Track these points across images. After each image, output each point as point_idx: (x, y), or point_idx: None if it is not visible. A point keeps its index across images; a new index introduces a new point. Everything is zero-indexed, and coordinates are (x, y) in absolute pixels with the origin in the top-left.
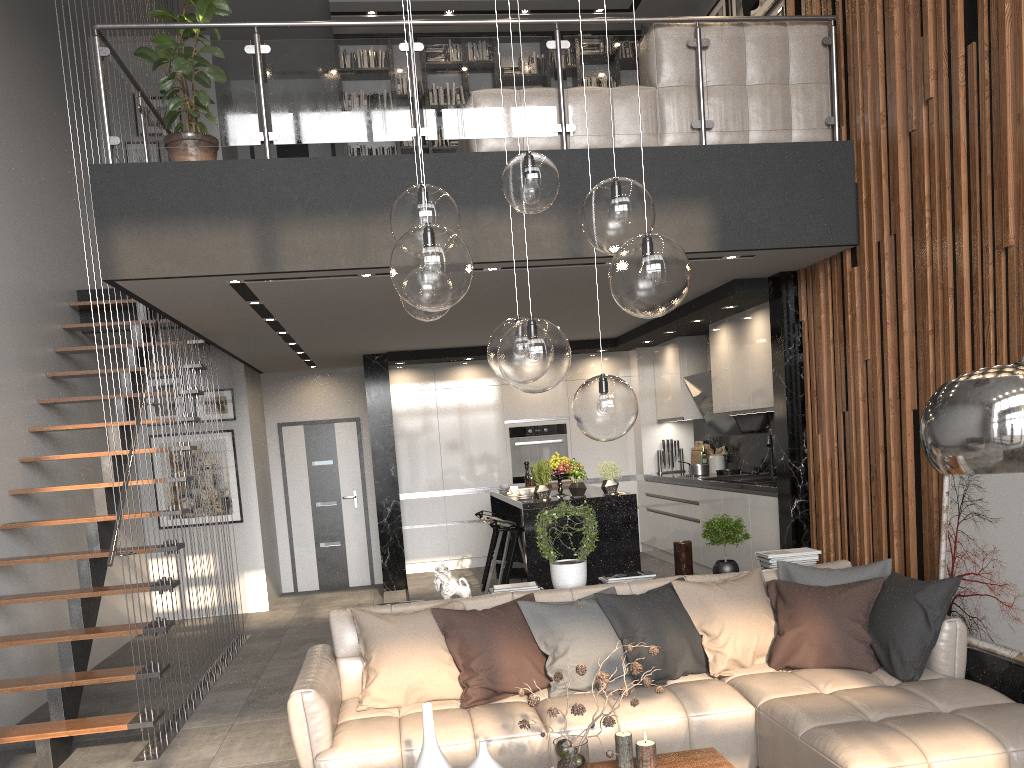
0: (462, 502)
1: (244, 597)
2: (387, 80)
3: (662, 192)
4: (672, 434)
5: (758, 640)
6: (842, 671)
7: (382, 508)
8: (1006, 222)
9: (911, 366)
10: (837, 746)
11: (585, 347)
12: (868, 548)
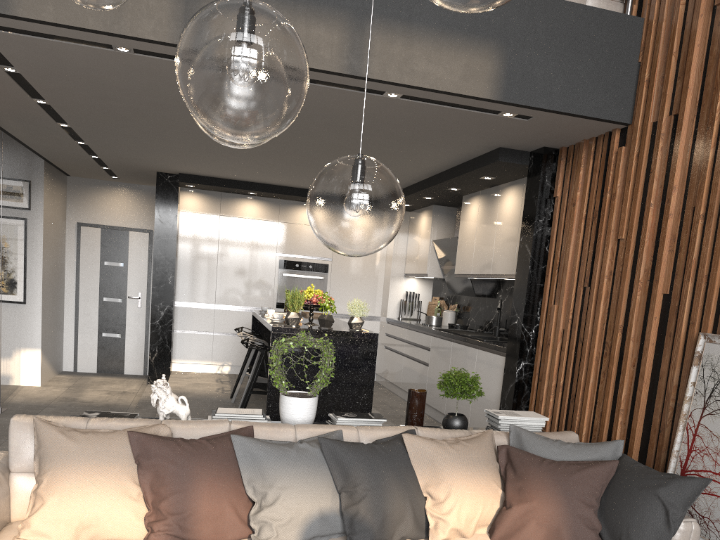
0: (230, 317)
1: (18, 371)
2: None
3: (453, 26)
4: (415, 288)
5: (483, 510)
6: None
7: (156, 311)
8: None
9: (670, 250)
10: None
11: None
12: (588, 420)
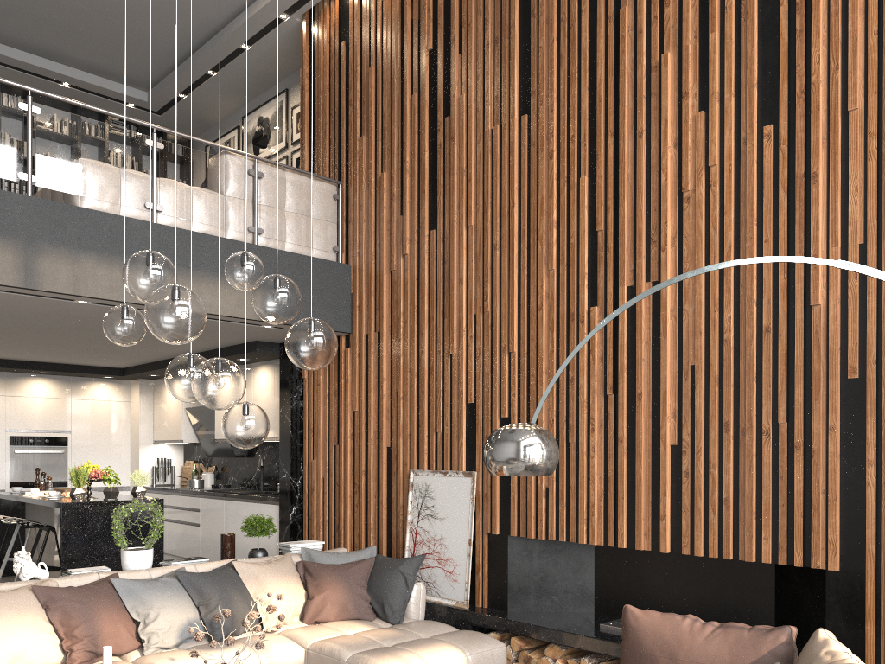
0: None
1: None
2: (4, 128)
3: None
4: (166, 453)
5: (295, 603)
6: (354, 621)
7: None
8: (452, 339)
9: (387, 418)
10: (376, 661)
11: (95, 372)
12: (350, 541)
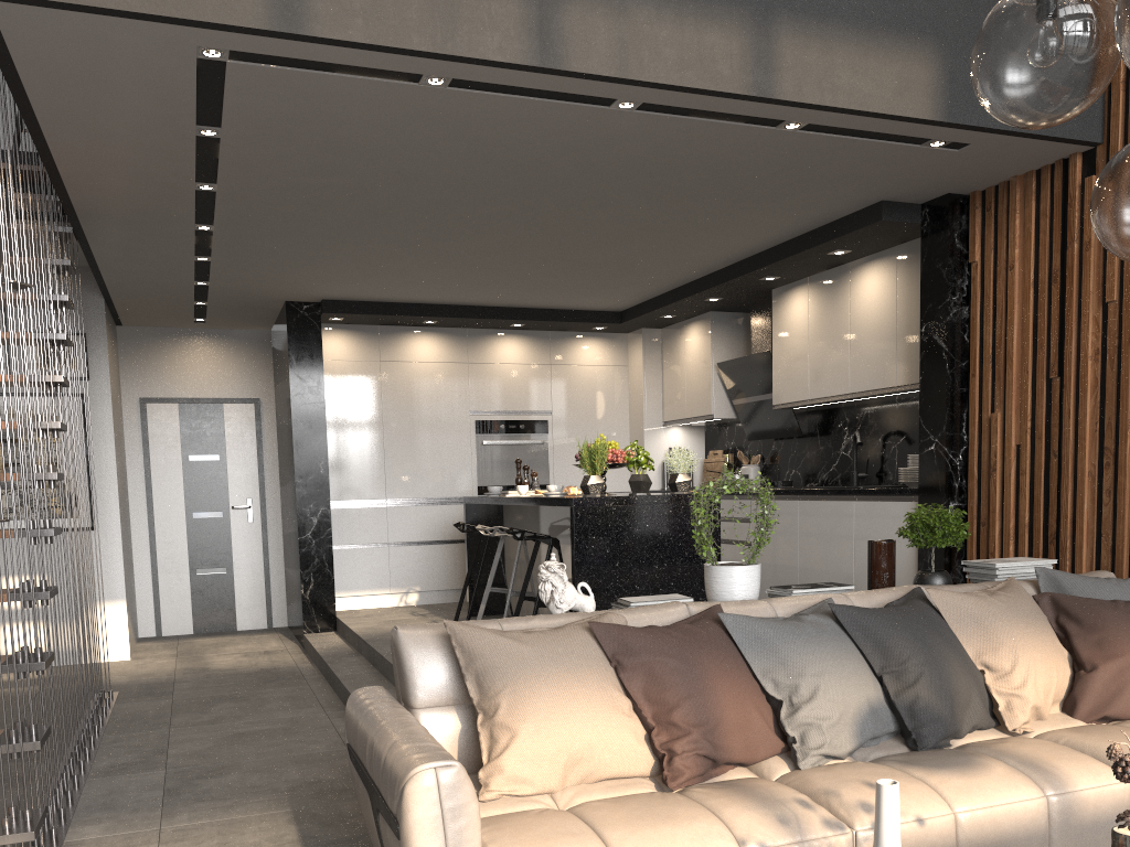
0: (410, 516)
1: (93, 640)
2: None
3: (879, 21)
4: (680, 441)
5: (1057, 678)
6: None
7: (305, 518)
8: None
9: None
10: None
11: (583, 320)
12: (1088, 562)
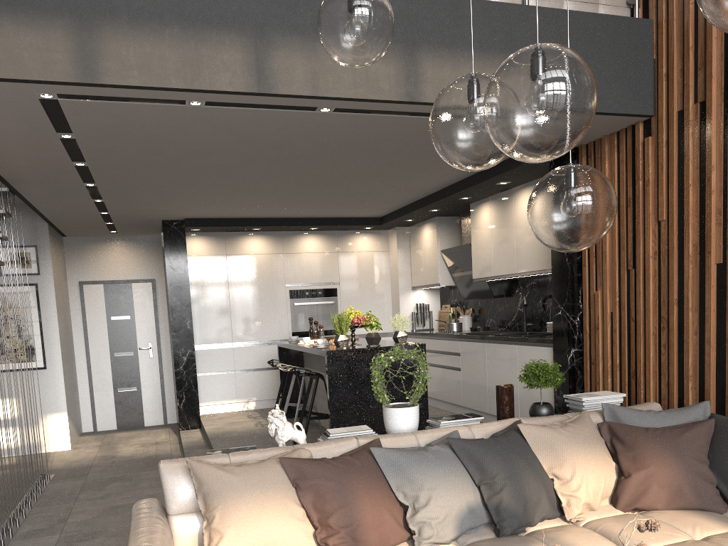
0: (249, 353)
1: (47, 438)
2: None
3: (492, 46)
4: (423, 299)
5: (605, 482)
6: (696, 513)
7: (179, 357)
8: None
9: (717, 223)
10: None
11: (356, 223)
12: (654, 391)
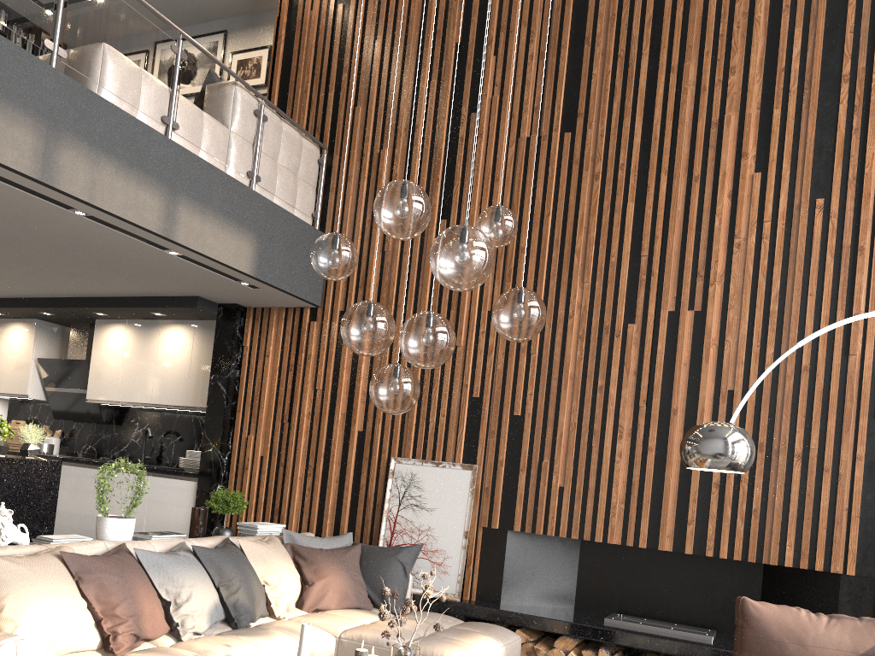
0: None
1: None
2: None
3: (230, 214)
4: None
5: (296, 589)
6: (356, 610)
7: None
8: (460, 331)
9: (362, 401)
10: (444, 650)
11: None
12: (295, 526)
